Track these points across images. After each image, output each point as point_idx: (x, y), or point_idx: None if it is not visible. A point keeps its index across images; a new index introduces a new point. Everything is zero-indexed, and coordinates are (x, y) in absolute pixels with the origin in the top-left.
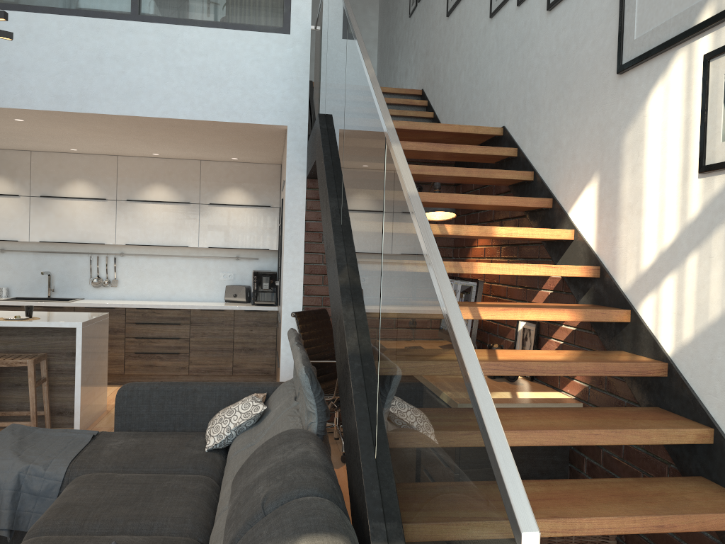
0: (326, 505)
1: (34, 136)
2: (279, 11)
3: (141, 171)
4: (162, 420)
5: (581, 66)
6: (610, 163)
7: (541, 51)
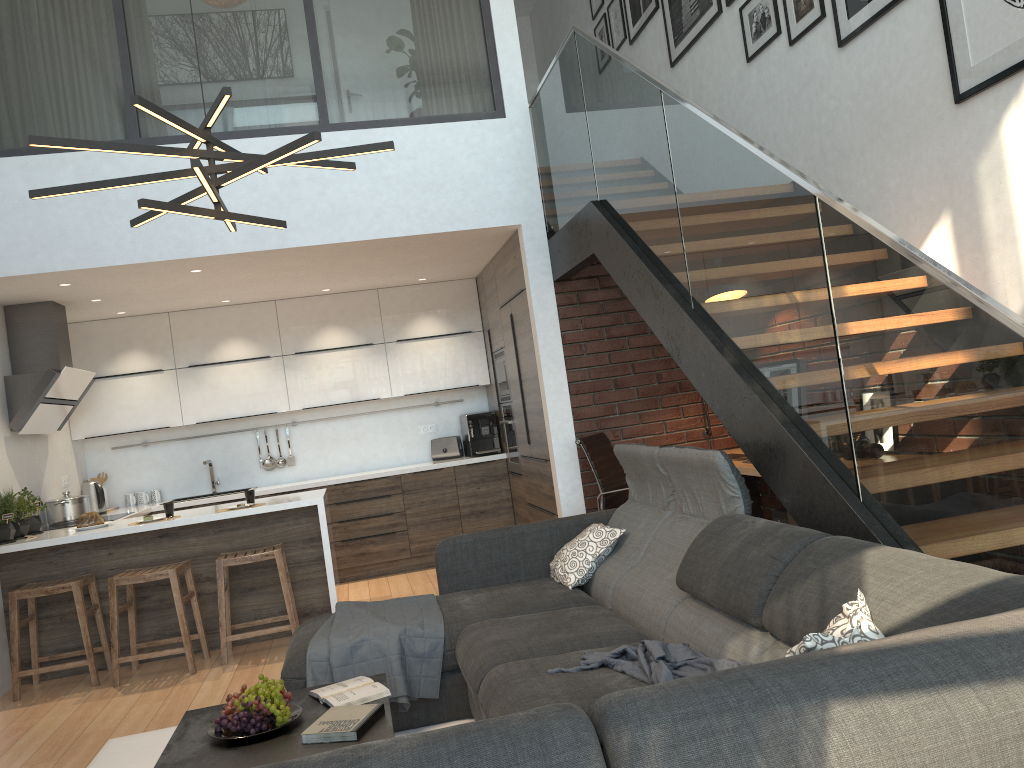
0: (850, 537)
1: (192, 290)
2: (487, 93)
3: (306, 314)
4: (492, 573)
5: (901, 102)
6: (963, 196)
7: (838, 91)
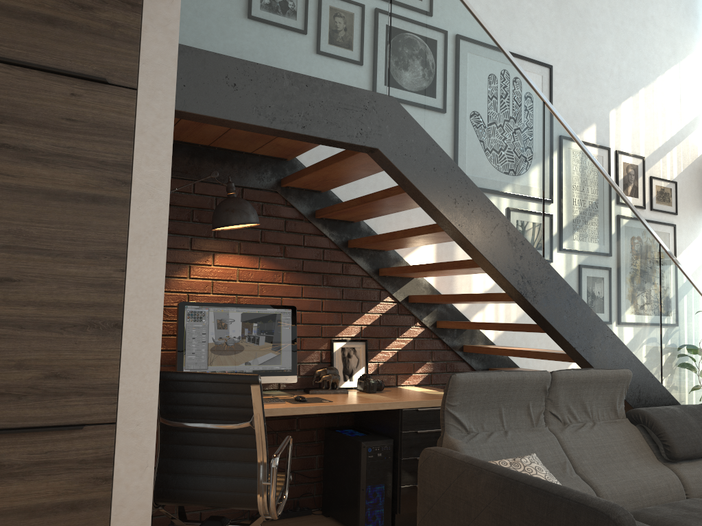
0: None
1: None
2: None
3: None
4: None
5: None
6: None
7: None
